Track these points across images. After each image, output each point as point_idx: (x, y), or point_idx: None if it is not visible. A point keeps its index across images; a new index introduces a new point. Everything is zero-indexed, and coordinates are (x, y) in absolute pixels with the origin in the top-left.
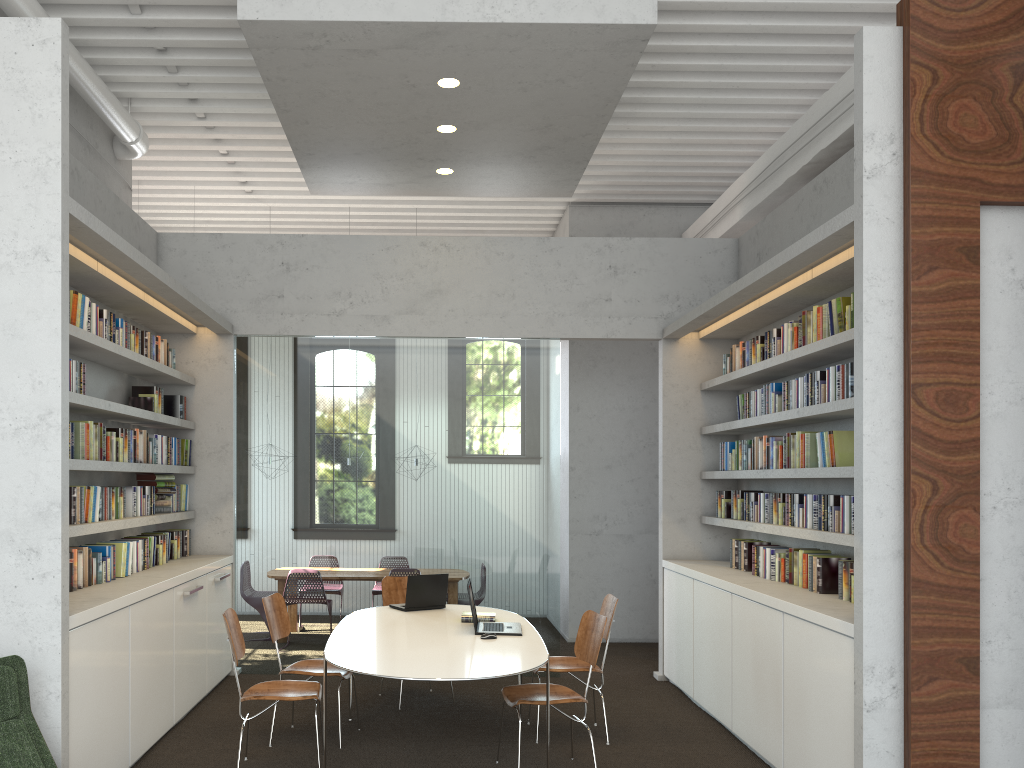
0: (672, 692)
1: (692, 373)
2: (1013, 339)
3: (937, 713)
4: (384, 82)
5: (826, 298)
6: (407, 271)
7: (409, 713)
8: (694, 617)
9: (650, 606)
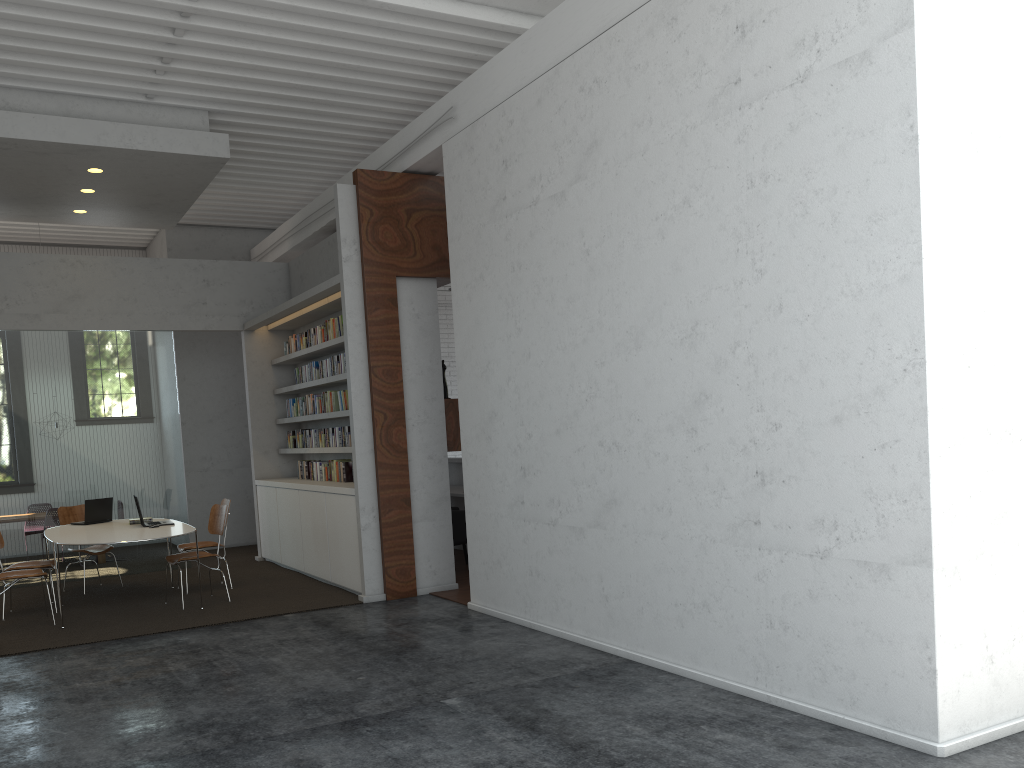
0: (268, 564)
1: (265, 353)
2: (416, 343)
3: (394, 526)
4: (49, 167)
5: (339, 311)
6: (52, 280)
7: (93, 594)
8: (278, 511)
9: (248, 519)
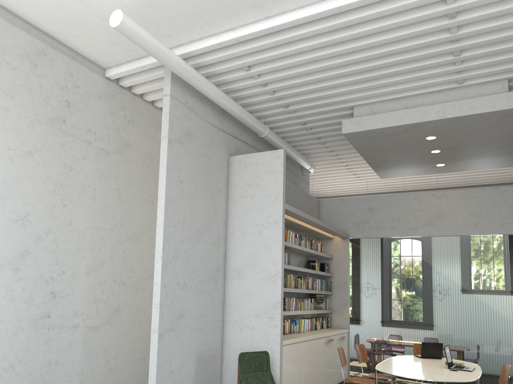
0: None
1: None
2: None
3: None
4: (402, 141)
5: None
6: (425, 207)
7: None
8: None
9: None
